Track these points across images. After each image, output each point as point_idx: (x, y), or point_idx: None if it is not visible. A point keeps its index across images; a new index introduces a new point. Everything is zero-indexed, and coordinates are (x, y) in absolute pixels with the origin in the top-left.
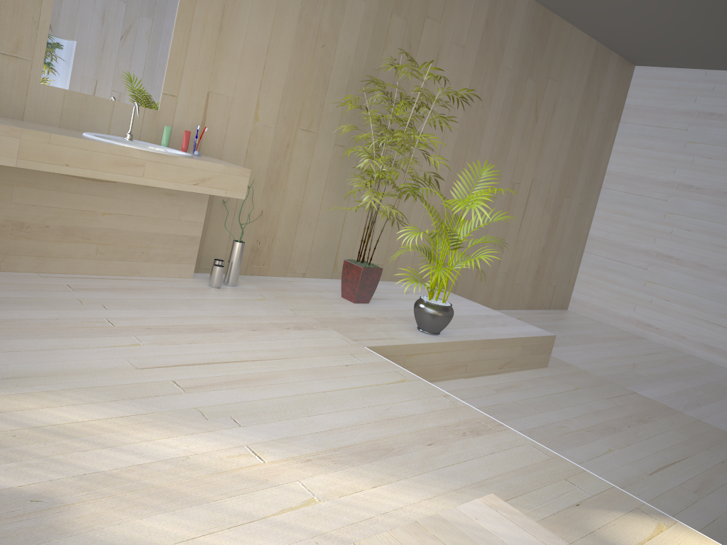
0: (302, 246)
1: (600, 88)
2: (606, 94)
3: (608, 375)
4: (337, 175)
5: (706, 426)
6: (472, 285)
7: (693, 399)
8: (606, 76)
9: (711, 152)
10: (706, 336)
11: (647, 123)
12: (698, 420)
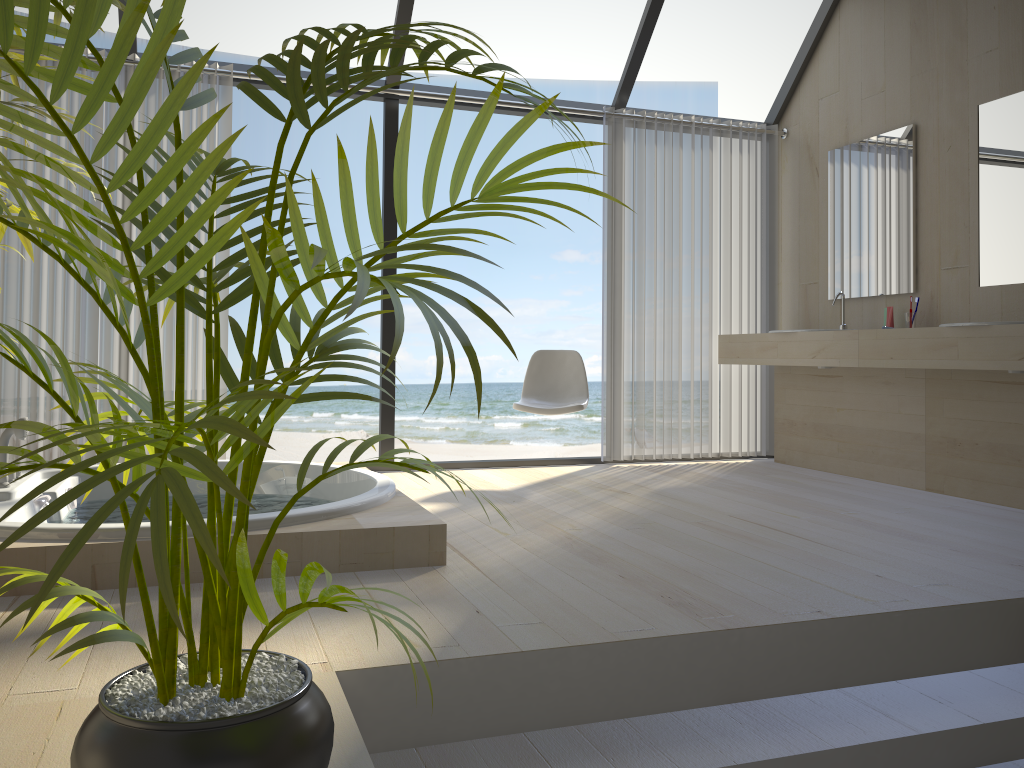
0: None
1: None
2: None
3: None
4: None
5: None
6: None
7: None
8: None
9: None
10: None
11: None
12: None
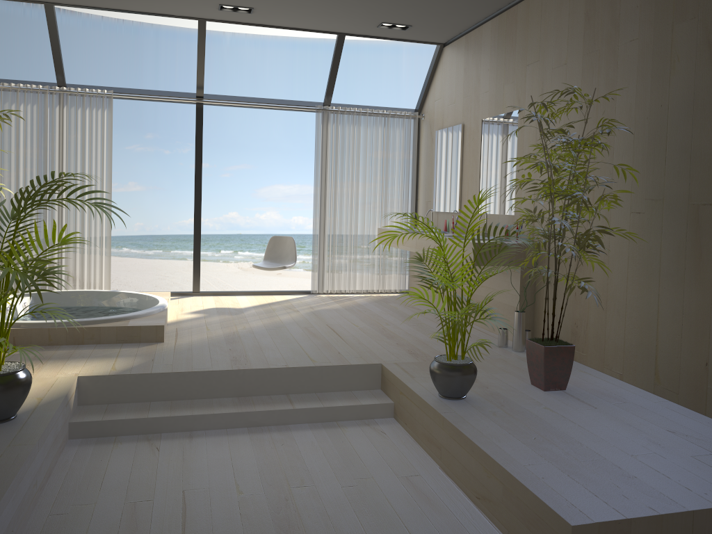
0: (614, 338)
1: None
2: None
3: None
4: (639, 250)
5: None
6: None
7: None
8: None
9: None
10: None
11: None
12: None
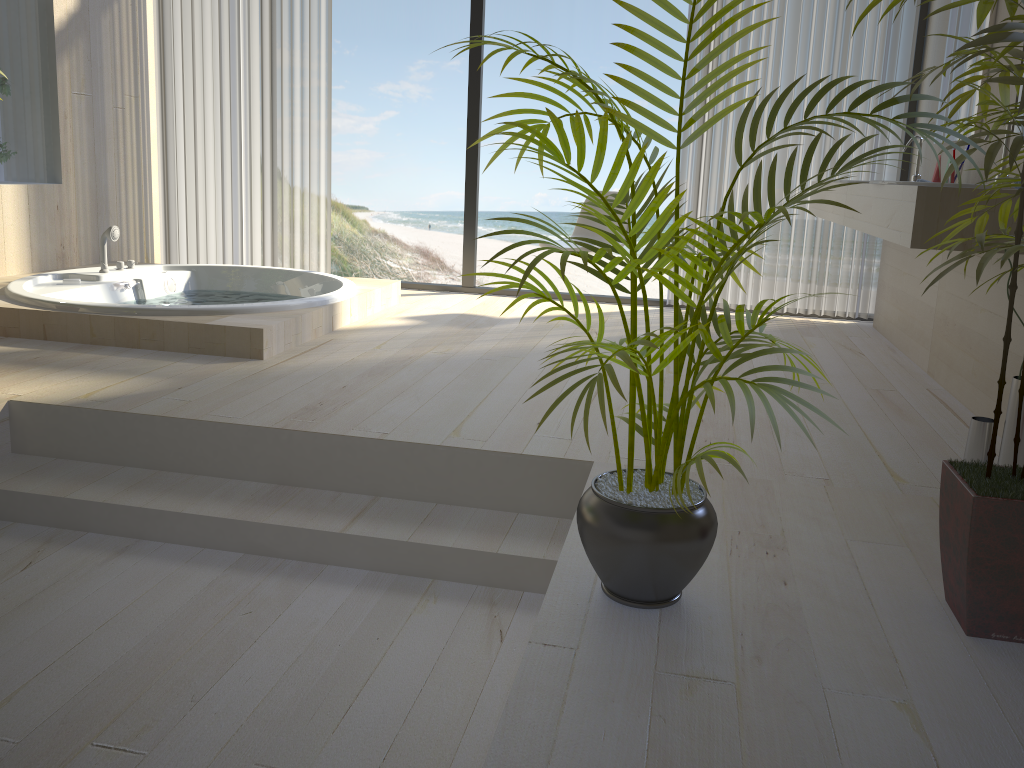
0: None
1: None
2: None
3: None
4: None
5: None
6: None
7: None
8: None
9: None
10: None
11: None
12: None
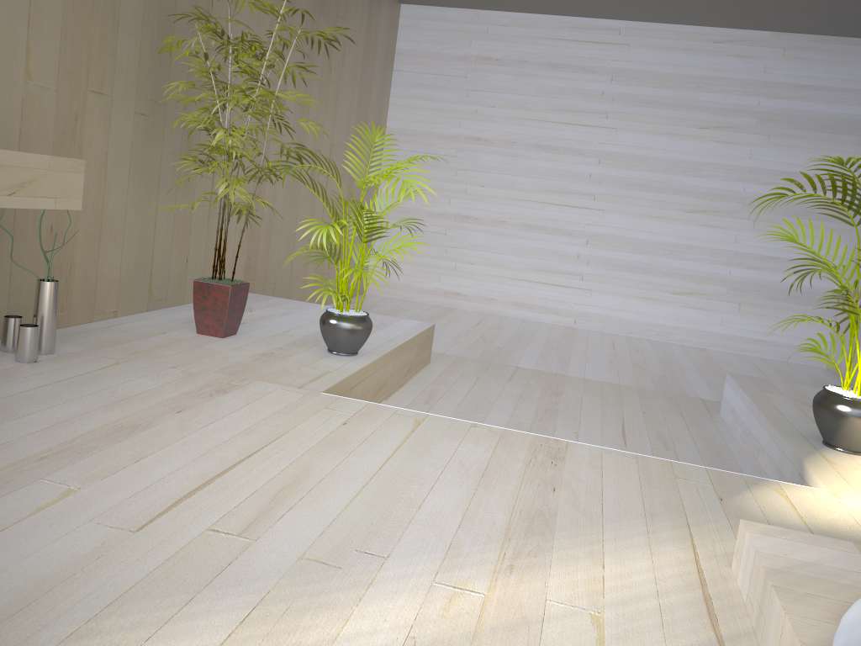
0: (108, 272)
1: (378, 30)
2: (382, 37)
3: (480, 356)
4: (142, 159)
5: (595, 382)
6: (288, 285)
7: (557, 359)
8: (381, 15)
9: (493, 101)
10: (514, 293)
11: (424, 71)
12: (584, 378)
